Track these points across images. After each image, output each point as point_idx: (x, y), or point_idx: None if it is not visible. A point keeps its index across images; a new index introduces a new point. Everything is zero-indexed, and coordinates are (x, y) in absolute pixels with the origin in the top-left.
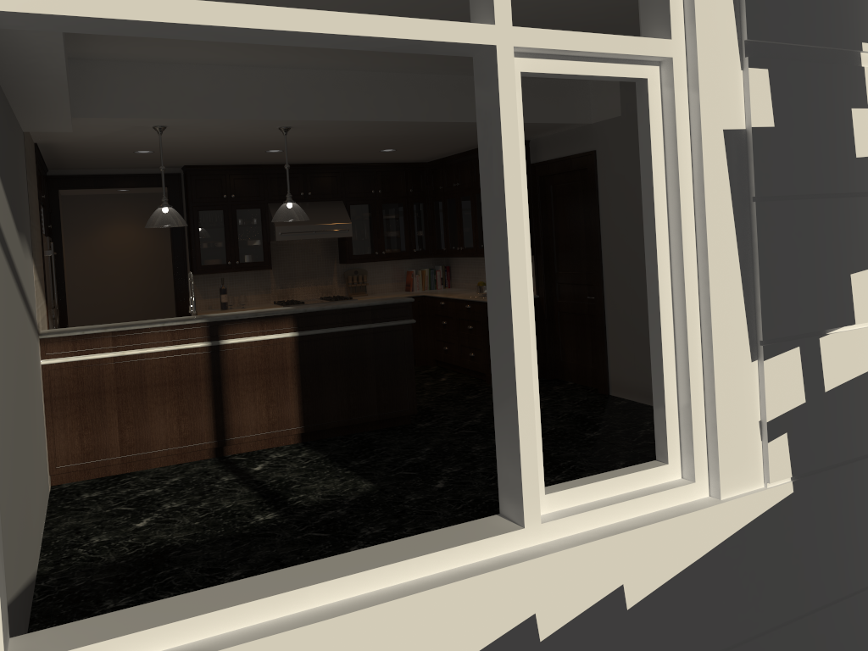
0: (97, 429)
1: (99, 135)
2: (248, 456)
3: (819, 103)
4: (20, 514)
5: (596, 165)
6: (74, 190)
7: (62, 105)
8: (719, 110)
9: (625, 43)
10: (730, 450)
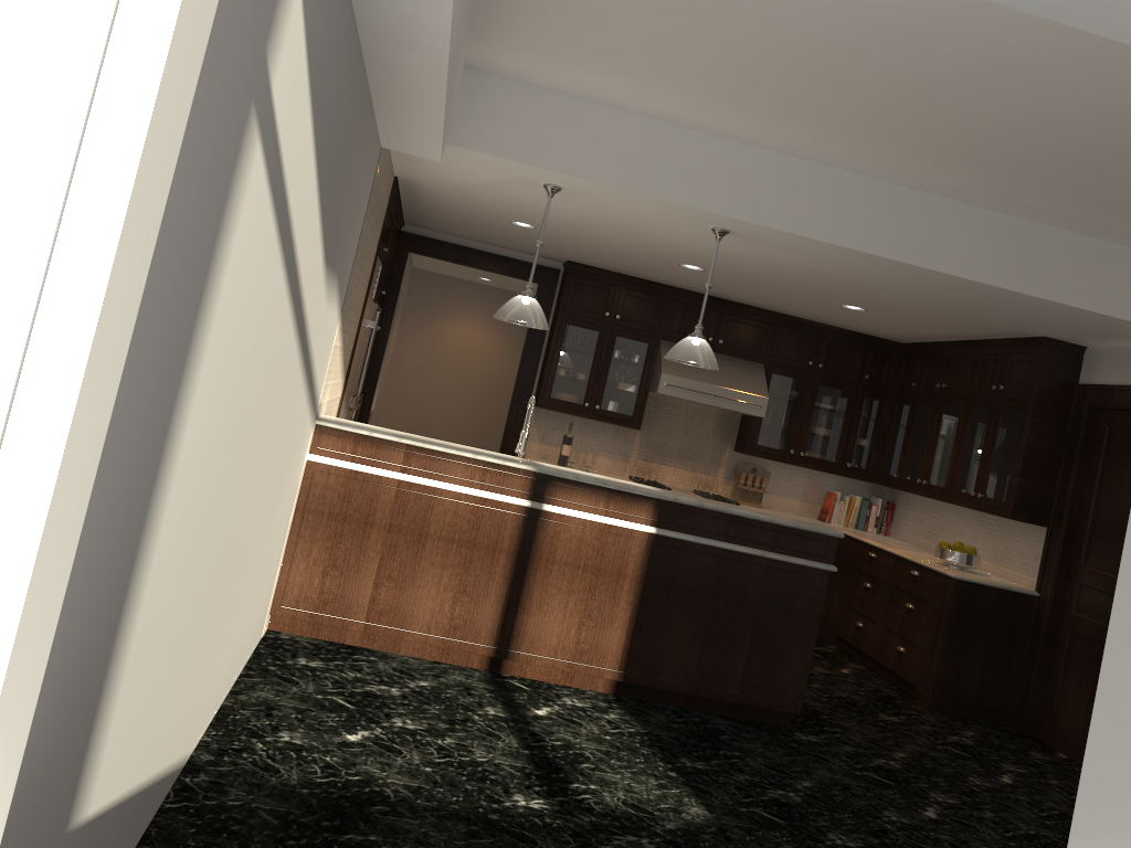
0: (346, 572)
1: (474, 182)
2: (533, 687)
3: None
4: (181, 666)
5: None
6: (428, 263)
7: (434, 109)
8: None
9: None
10: None
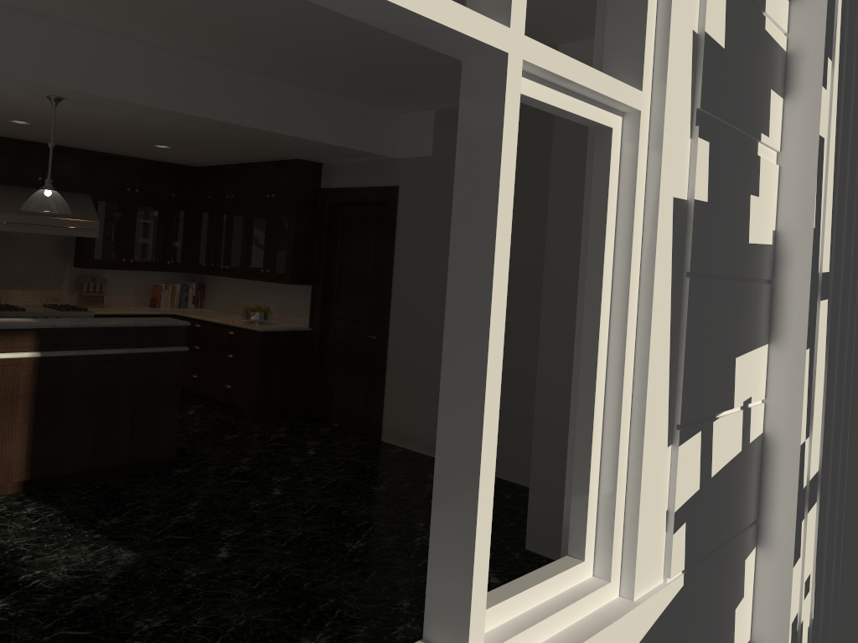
0: None
1: None
2: None
3: (734, 185)
4: None
5: (397, 201)
6: None
7: None
8: (672, 176)
9: (609, 85)
10: (645, 545)
